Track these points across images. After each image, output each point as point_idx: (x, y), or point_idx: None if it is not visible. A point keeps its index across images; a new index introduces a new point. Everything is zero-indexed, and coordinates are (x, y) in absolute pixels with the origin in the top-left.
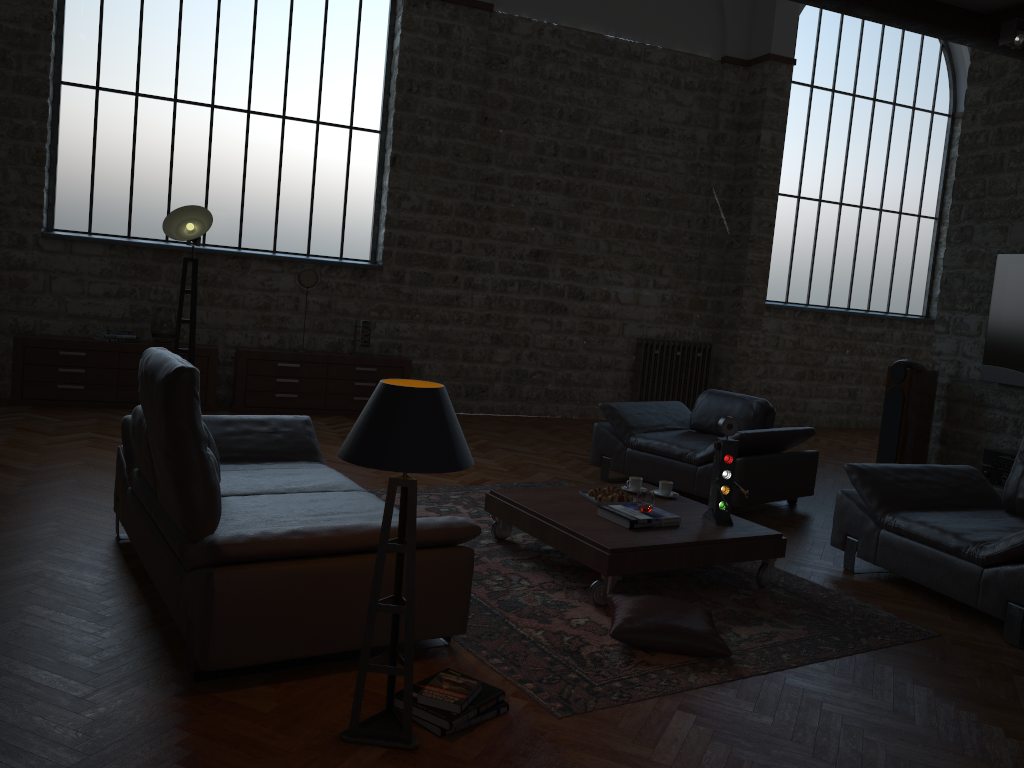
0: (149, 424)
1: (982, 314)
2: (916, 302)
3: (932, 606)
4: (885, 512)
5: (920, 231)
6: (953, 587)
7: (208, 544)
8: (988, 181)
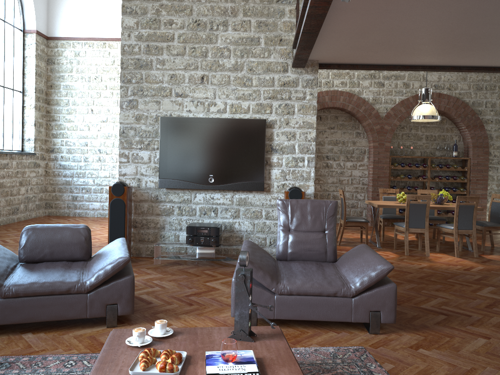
0: None
1: (150, 150)
2: (16, 142)
3: (316, 330)
4: (276, 284)
5: (14, 99)
6: (335, 315)
7: None
8: (144, 74)
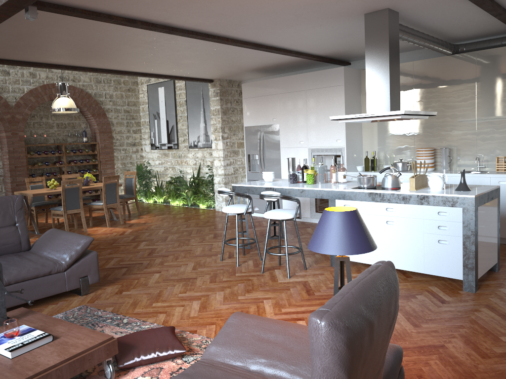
0: (367, 376)
1: None
2: None
3: (36, 308)
4: None
5: None
6: (52, 289)
7: (401, 354)
8: None
